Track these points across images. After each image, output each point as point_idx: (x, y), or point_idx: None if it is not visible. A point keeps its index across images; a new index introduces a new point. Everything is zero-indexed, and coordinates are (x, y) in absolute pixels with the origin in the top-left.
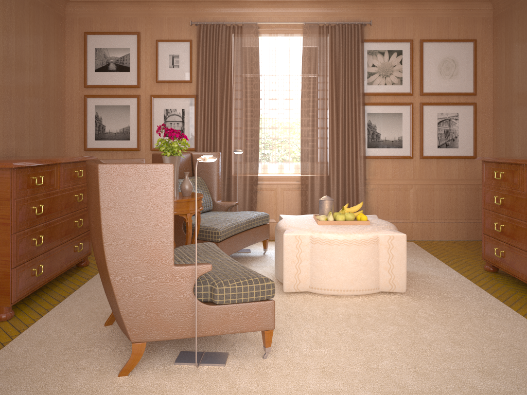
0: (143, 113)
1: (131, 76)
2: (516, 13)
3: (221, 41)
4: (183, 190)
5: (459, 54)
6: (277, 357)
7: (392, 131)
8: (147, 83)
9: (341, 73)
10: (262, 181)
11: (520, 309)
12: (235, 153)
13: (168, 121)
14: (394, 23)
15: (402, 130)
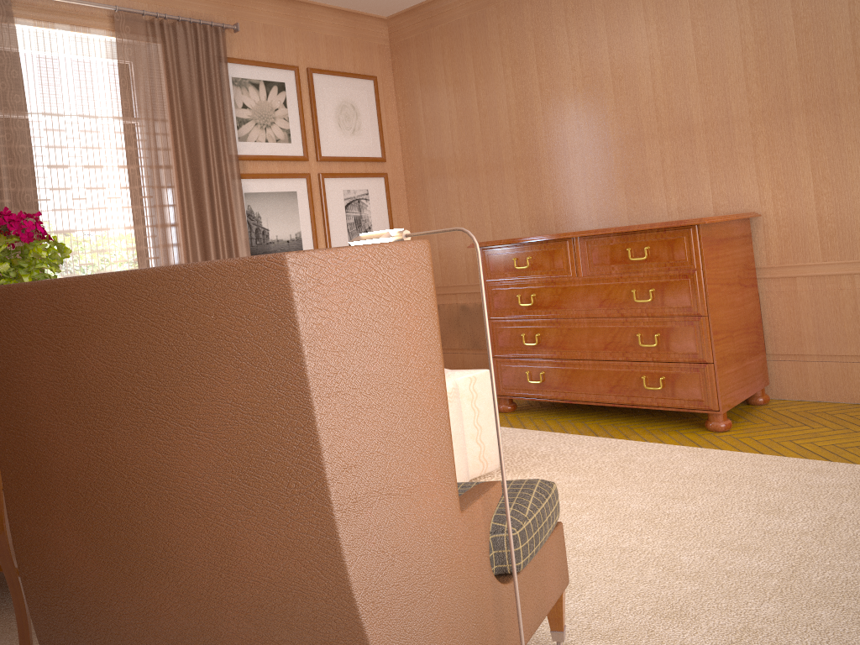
0: None
1: None
2: (438, 40)
3: None
4: None
5: (360, 97)
6: (572, 642)
7: (287, 224)
8: None
9: (200, 117)
10: None
11: (628, 437)
12: None
13: None
14: (268, 35)
15: (300, 221)
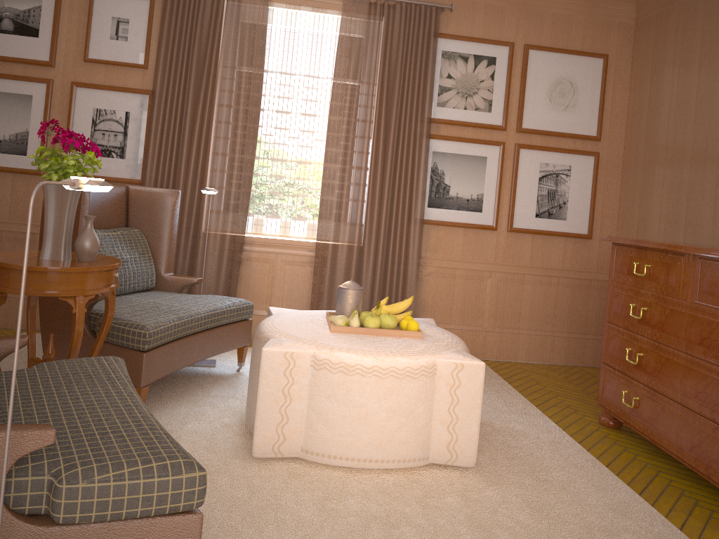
0: (55, 112)
1: (40, 46)
2: (675, 17)
3: (203, 5)
4: (79, 250)
5: (581, 75)
6: None
7: (469, 185)
8: (68, 60)
9: (398, 82)
10: (251, 246)
11: (671, 512)
12: (204, 192)
13: (98, 130)
14: (488, 13)
15: (484, 184)
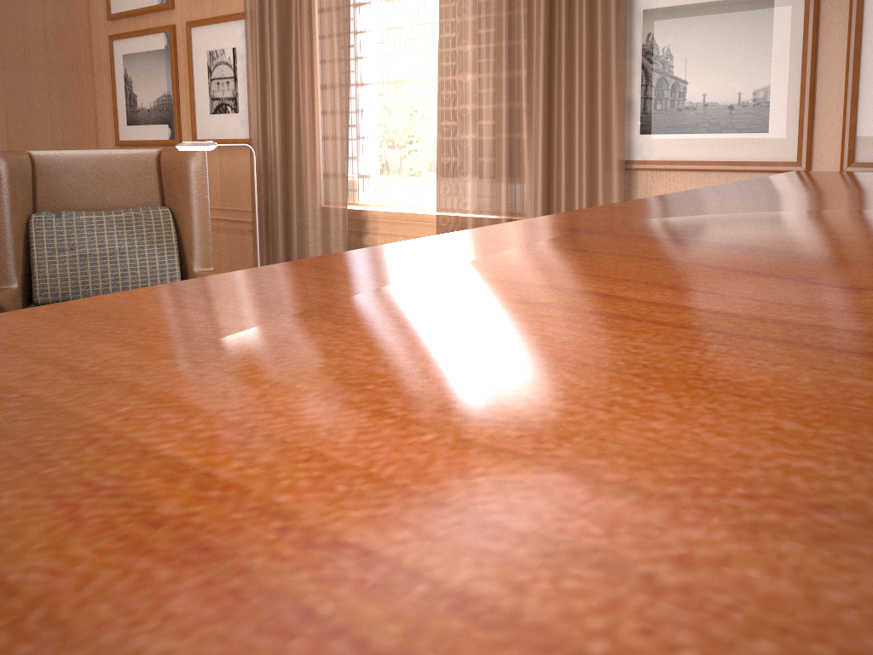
0: (181, 65)
1: None
2: None
3: None
4: None
5: None
6: None
7: (731, 71)
8: None
9: None
10: (375, 225)
11: None
12: (178, 149)
13: (212, 79)
14: None
15: (768, 63)
